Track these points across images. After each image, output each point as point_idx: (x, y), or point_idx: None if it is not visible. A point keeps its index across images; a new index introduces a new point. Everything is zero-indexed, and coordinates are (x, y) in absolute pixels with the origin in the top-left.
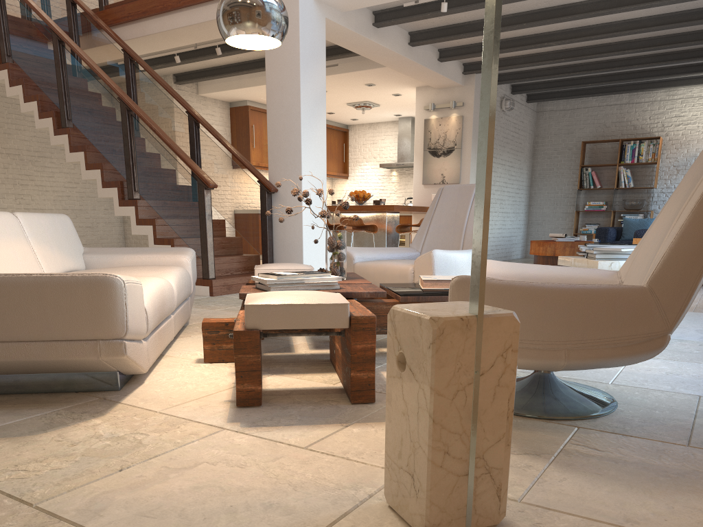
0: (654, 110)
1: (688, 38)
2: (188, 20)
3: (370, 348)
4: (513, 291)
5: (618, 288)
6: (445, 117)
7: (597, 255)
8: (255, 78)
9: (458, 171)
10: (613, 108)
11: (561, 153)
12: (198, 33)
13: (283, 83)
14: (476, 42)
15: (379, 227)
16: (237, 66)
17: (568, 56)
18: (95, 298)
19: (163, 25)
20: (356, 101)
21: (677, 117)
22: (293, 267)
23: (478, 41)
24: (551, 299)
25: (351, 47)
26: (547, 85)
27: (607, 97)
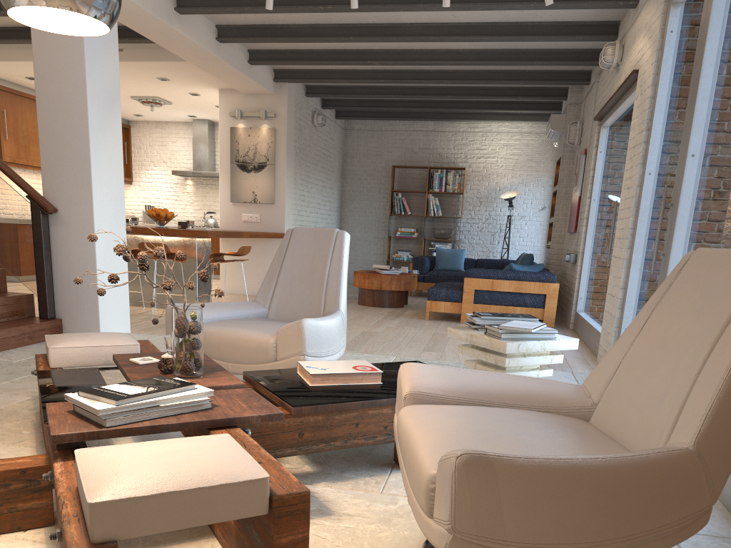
0: (458, 141)
1: (501, 77)
2: None
3: (301, 539)
4: (550, 475)
5: (669, 457)
6: (255, 128)
7: (503, 334)
8: (5, 51)
9: (272, 190)
10: (420, 134)
11: (370, 175)
12: None
13: (61, 69)
14: (293, 49)
15: (188, 254)
16: None
17: (387, 78)
18: None
19: None
20: (143, 96)
21: (478, 150)
22: (109, 343)
23: (295, 48)
24: (599, 484)
25: (147, 33)
26: (359, 103)
27: (414, 122)
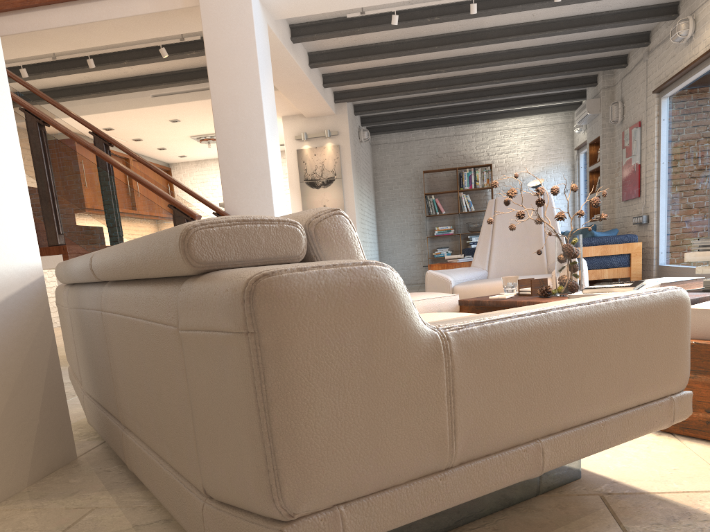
0: (479, 141)
1: (546, 70)
2: (68, 18)
3: None
4: None
5: None
6: (320, 147)
7: None
8: (95, 104)
9: (341, 201)
10: (442, 140)
11: (401, 183)
12: (74, 37)
13: (237, 95)
14: (364, 68)
15: None
16: (79, 88)
17: (440, 85)
18: (676, 328)
19: (25, 24)
20: (203, 134)
21: (499, 147)
22: (438, 295)
23: (367, 66)
24: None
25: None
26: (395, 117)
27: (436, 130)
